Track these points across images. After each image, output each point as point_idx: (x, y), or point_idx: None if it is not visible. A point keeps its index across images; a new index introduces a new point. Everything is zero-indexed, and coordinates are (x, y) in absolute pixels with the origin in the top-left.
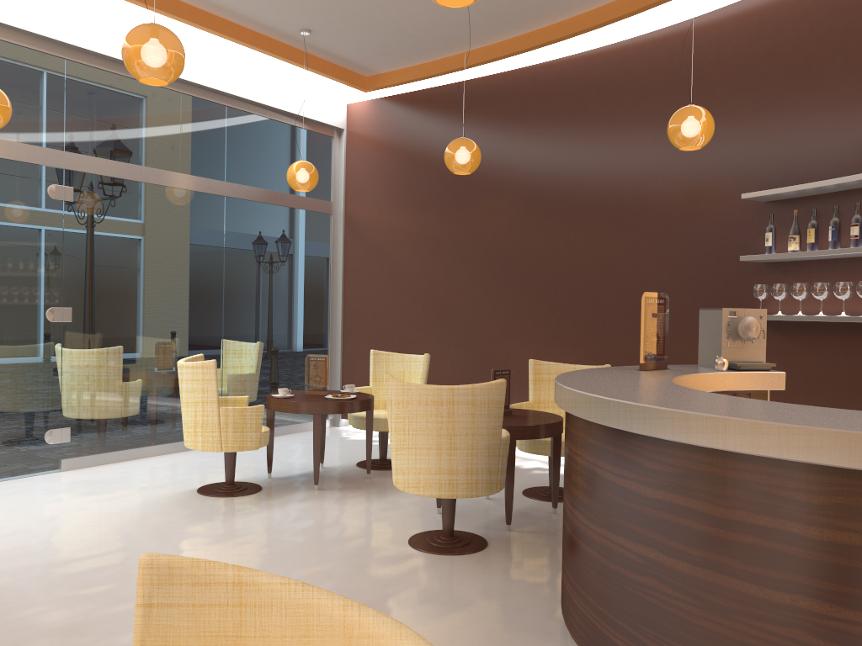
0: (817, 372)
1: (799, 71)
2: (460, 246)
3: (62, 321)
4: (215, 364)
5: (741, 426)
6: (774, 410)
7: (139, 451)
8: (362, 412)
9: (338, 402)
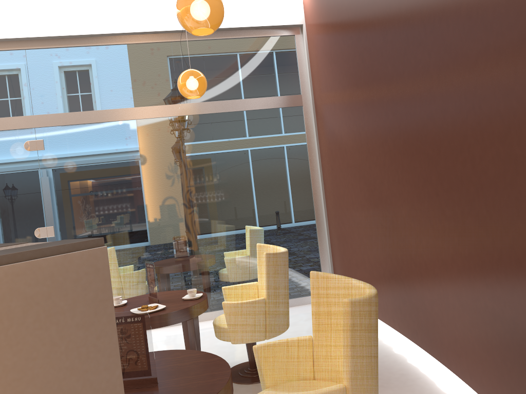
0: None
1: None
2: (371, 112)
3: (47, 237)
4: None
5: None
6: None
7: None
8: None
9: None
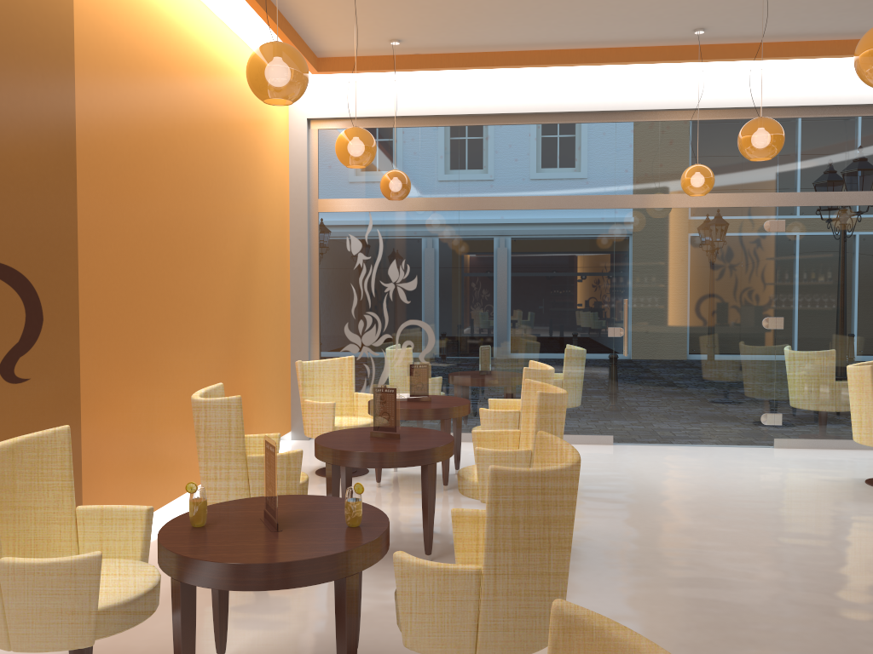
0: None
1: None
2: None
3: (775, 328)
4: (870, 369)
5: None
6: None
7: (845, 442)
8: None
9: None
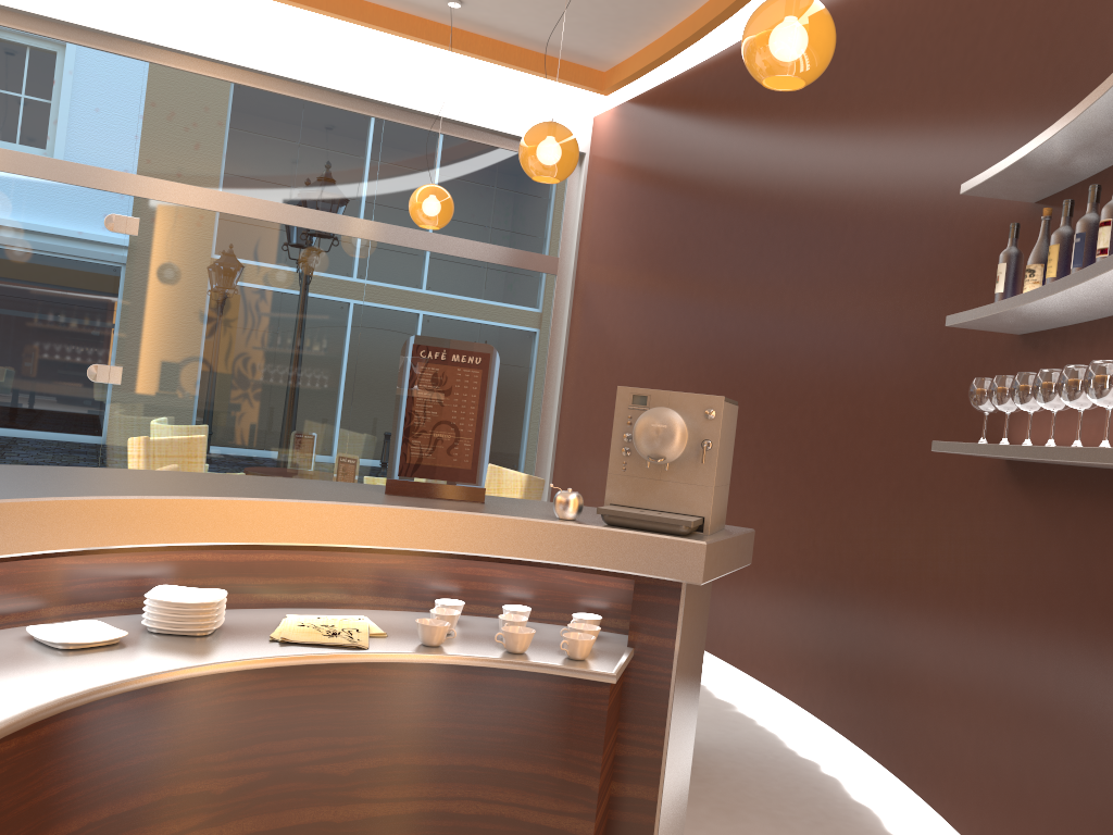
0: (1063, 586)
1: None
2: (680, 320)
3: (108, 383)
4: (143, 443)
5: None
6: None
7: None
8: None
9: None
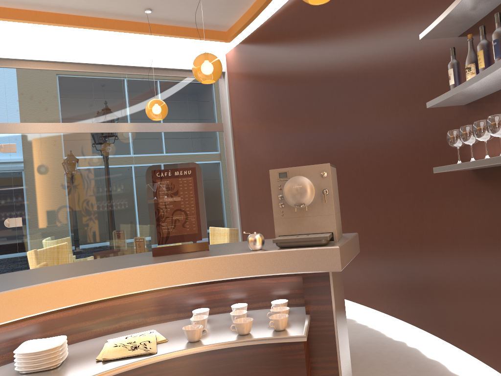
0: None
1: None
2: (286, 139)
3: (15, 226)
4: (34, 253)
5: None
6: None
7: None
8: None
9: None
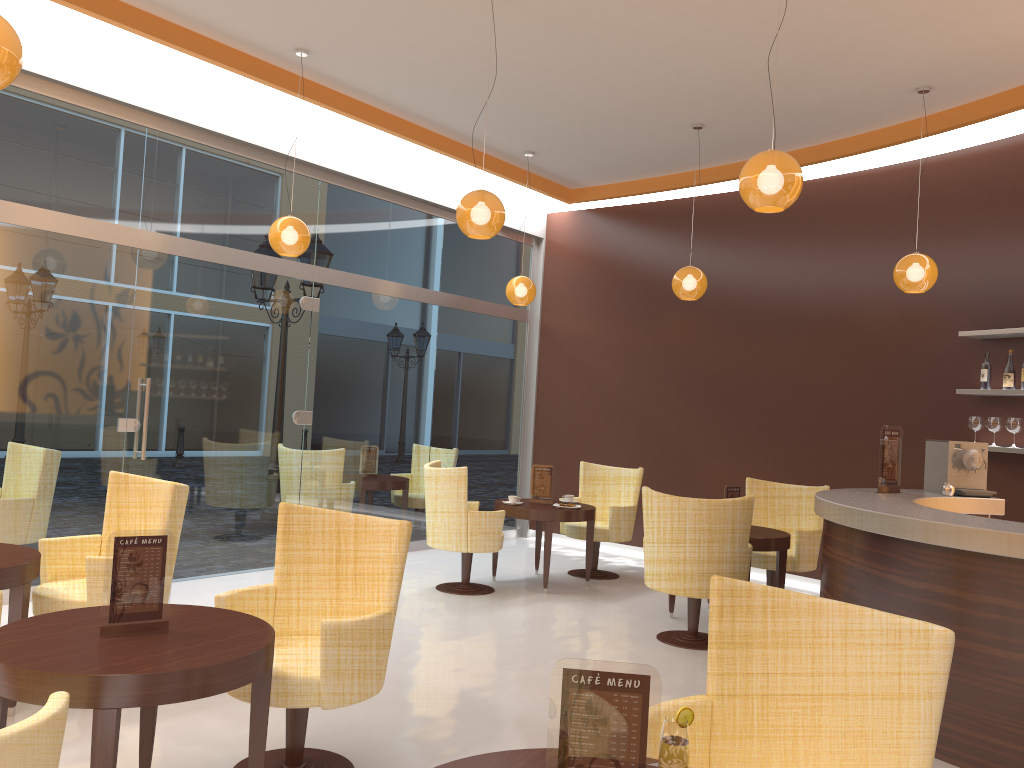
0: None
1: (1015, 221)
2: (664, 362)
3: (304, 424)
4: (466, 471)
5: (991, 535)
6: (1011, 525)
7: None
8: (574, 522)
9: (569, 511)
